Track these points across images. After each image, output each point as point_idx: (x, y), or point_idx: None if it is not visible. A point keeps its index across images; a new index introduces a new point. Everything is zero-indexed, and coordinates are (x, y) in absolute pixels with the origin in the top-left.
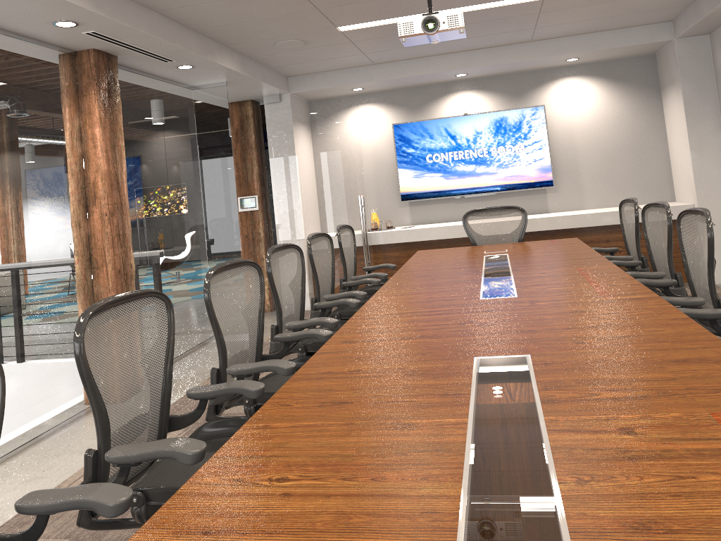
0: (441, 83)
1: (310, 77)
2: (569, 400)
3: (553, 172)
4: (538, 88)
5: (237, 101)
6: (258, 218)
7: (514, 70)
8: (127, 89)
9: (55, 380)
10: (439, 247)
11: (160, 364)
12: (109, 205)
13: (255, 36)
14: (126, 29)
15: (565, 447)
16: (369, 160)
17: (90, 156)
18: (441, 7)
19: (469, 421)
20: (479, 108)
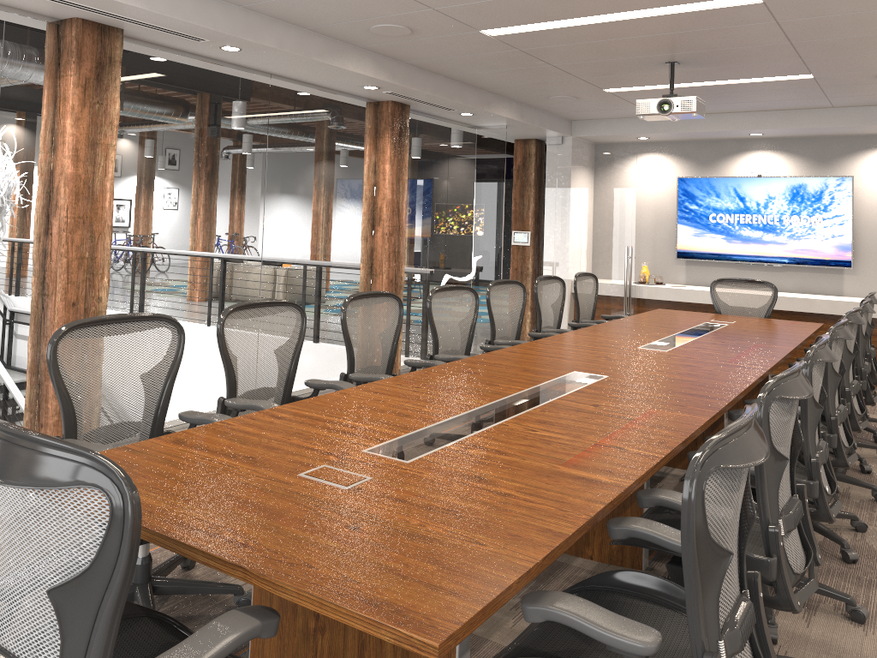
0: (737, 139)
1: (593, 122)
2: (590, 393)
3: (852, 252)
4: (850, 156)
5: (522, 139)
6: (528, 254)
7: (820, 134)
8: (416, 130)
9: (336, 353)
10: (705, 312)
11: (390, 339)
12: (389, 227)
13: (528, 92)
14: (414, 91)
15: (555, 403)
16: (649, 211)
17: (380, 186)
18: (702, 80)
19: (526, 389)
20: (776, 170)
